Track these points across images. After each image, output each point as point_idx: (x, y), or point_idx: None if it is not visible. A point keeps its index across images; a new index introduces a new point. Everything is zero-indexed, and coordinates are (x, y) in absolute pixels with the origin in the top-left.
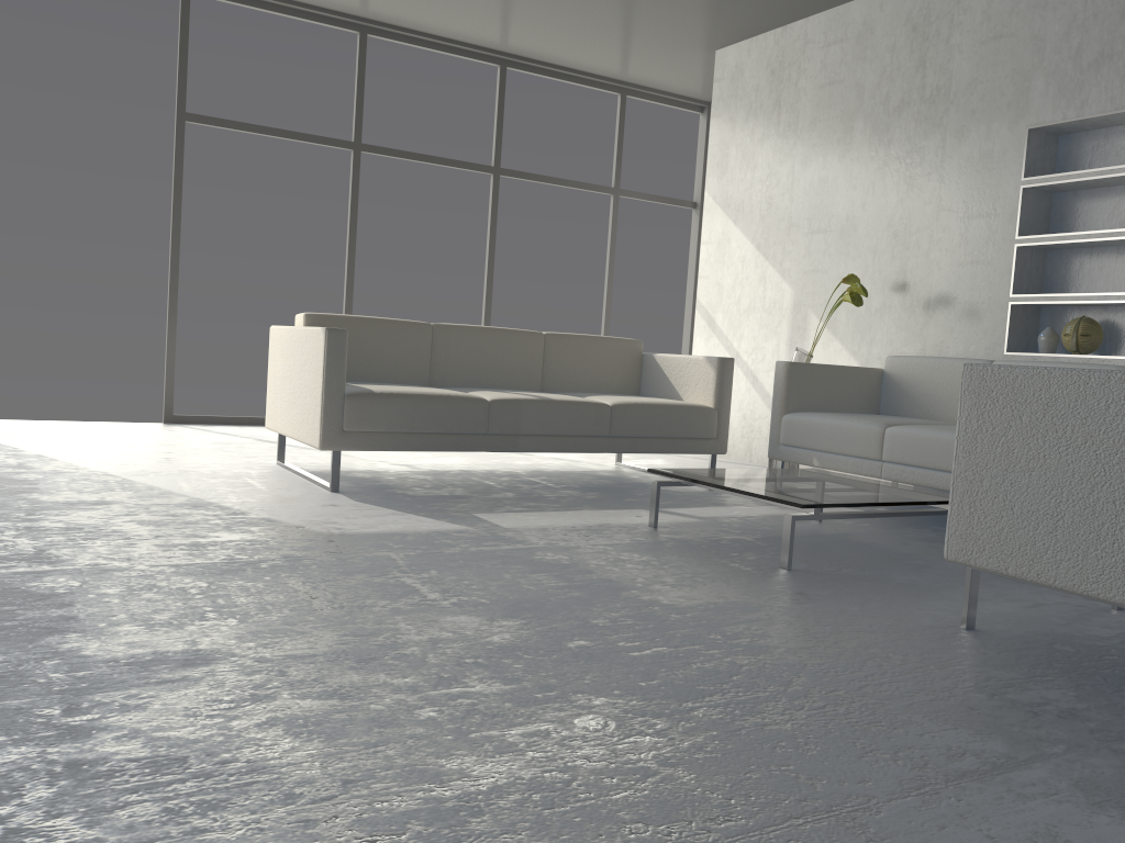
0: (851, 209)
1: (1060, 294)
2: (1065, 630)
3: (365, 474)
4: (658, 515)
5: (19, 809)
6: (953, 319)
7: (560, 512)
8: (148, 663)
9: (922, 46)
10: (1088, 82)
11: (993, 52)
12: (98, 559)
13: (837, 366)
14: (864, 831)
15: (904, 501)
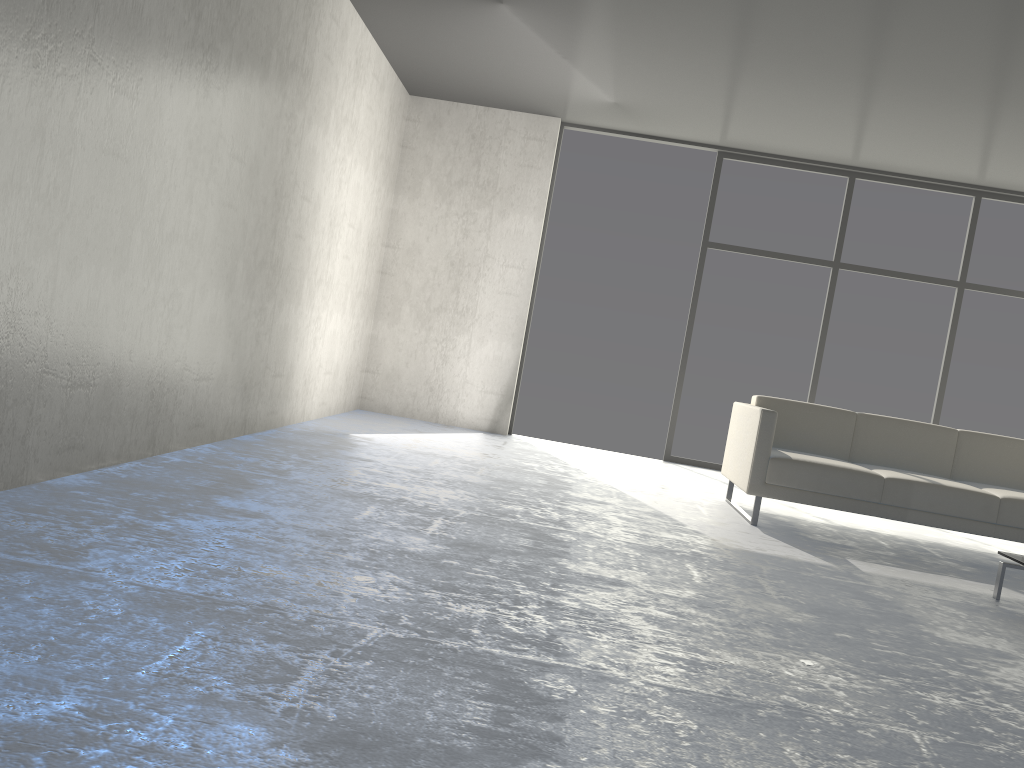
0: None
1: None
2: None
3: (785, 519)
4: (1013, 593)
5: (525, 608)
6: None
7: (922, 572)
8: (594, 578)
9: None
10: None
11: None
12: (589, 530)
13: None
14: (922, 741)
15: None
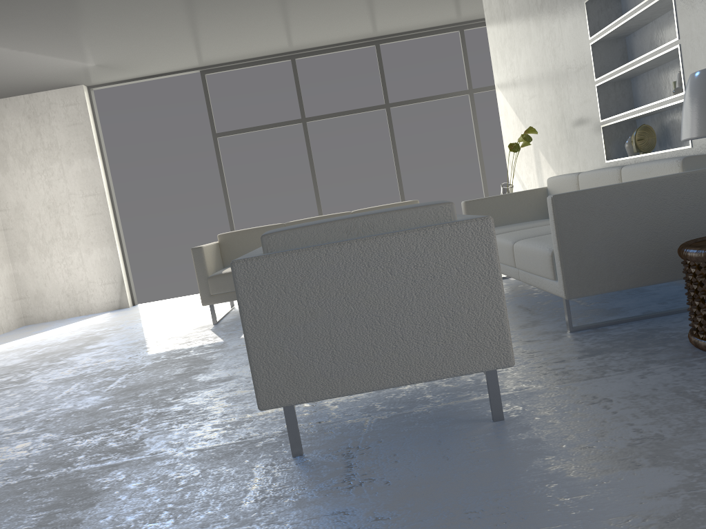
0: (539, 78)
1: (617, 115)
2: None
3: None
4: None
5: None
6: (584, 143)
7: None
8: None
9: None
10: None
11: None
12: (39, 379)
13: (506, 194)
14: None
15: None
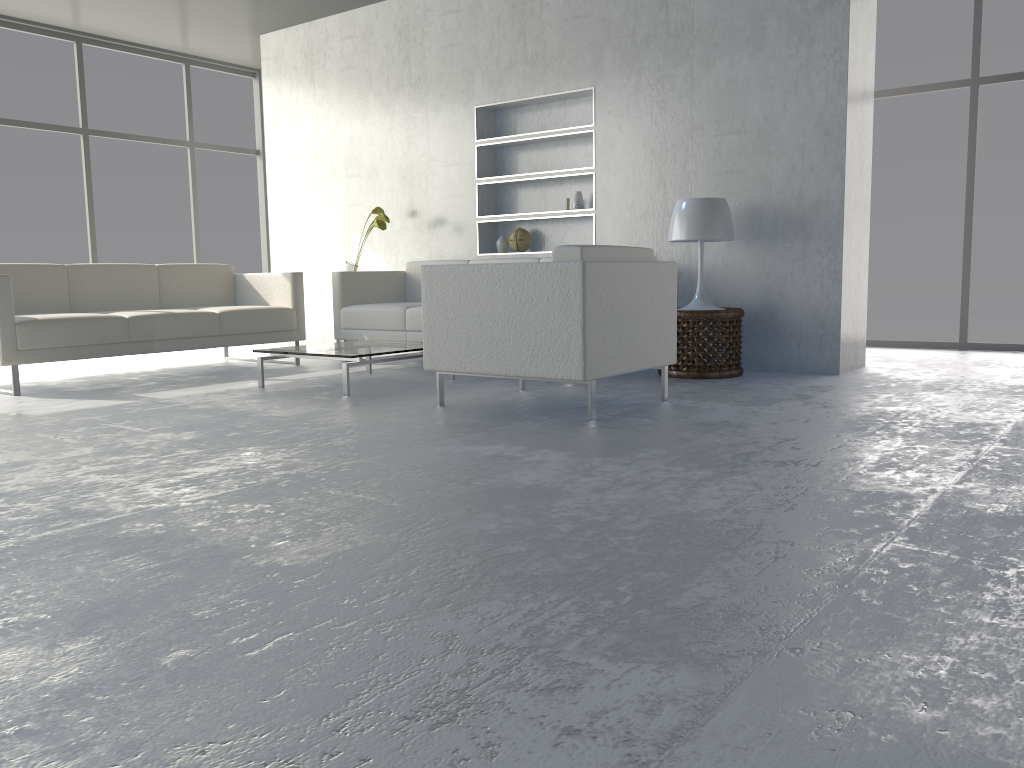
0: (374, 159)
1: (504, 215)
2: (490, 400)
3: (30, 384)
4: (264, 381)
5: None
6: (446, 234)
7: (195, 387)
8: None
9: (406, 46)
10: (505, 80)
11: (450, 55)
12: None
13: (374, 271)
14: (372, 461)
15: (412, 348)
